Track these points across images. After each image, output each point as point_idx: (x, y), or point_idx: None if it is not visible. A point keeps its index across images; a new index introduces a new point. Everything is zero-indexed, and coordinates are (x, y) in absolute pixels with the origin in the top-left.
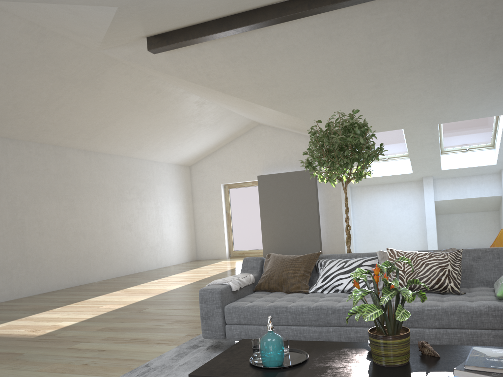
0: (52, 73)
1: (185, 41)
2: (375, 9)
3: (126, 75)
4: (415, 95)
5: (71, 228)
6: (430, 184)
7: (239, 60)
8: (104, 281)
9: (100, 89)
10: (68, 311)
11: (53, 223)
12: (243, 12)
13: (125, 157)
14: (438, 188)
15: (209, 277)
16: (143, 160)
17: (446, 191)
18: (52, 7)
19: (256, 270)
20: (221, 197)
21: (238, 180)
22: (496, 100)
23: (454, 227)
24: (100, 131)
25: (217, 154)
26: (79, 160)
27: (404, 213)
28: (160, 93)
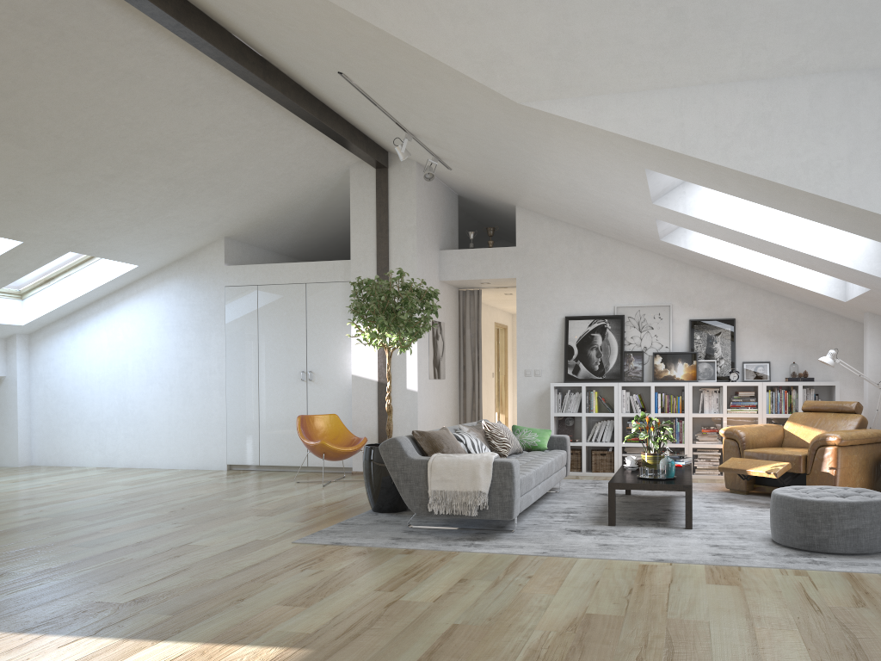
0: None
1: None
2: (259, 110)
3: None
4: (118, 208)
5: None
6: None
7: (45, 30)
8: None
9: None
10: None
11: None
12: (197, 8)
13: None
14: None
15: None
16: None
17: None
18: None
19: (415, 451)
20: None
21: None
22: (160, 248)
23: None
24: None
25: None
26: None
27: None
28: None
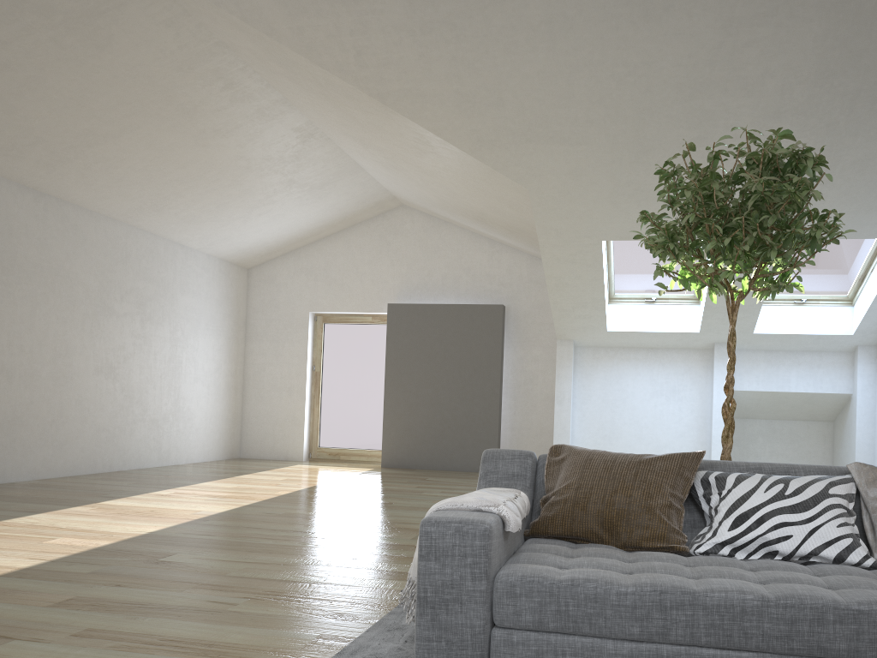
0: None
1: None
2: None
3: (168, 27)
4: None
5: None
6: (727, 358)
7: (439, 31)
8: (43, 482)
9: (103, 48)
10: None
11: None
12: None
13: (123, 225)
14: (740, 368)
15: (287, 494)
16: (159, 237)
17: (753, 374)
18: None
19: (521, 482)
20: (307, 337)
21: (346, 309)
22: None
23: (751, 444)
24: (80, 152)
25: (308, 252)
26: (20, 208)
27: (670, 408)
28: (231, 91)
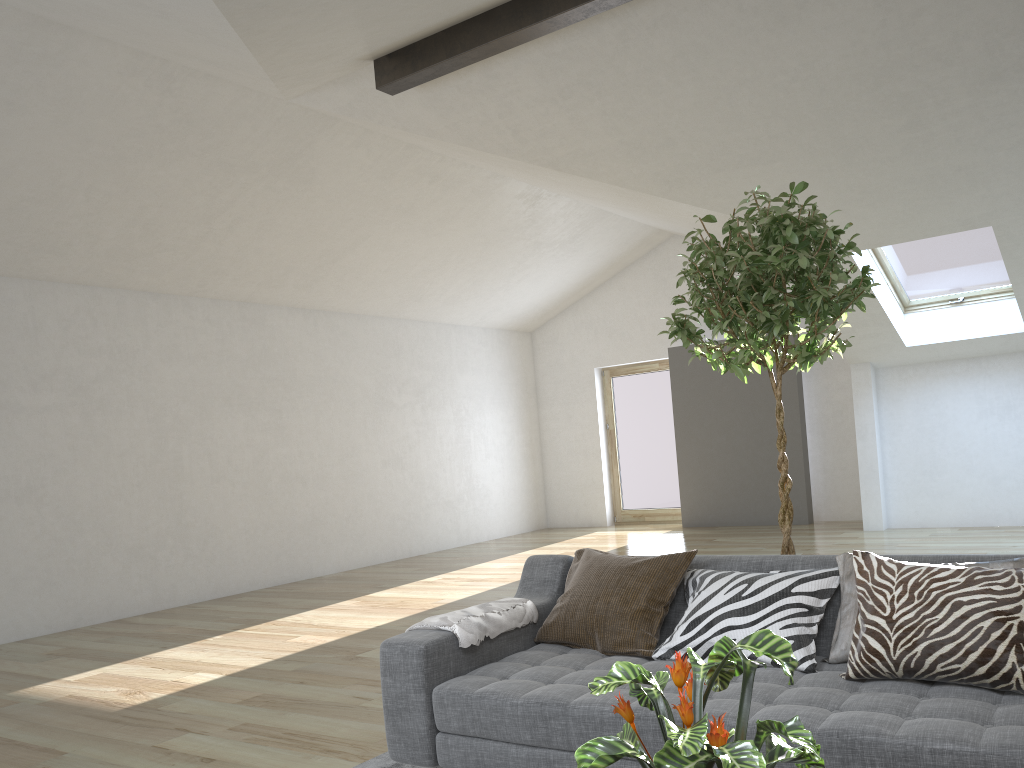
0: (204, 156)
1: (448, 61)
2: None
3: (358, 148)
4: (1016, 141)
5: (277, 466)
6: None
7: (578, 92)
8: (344, 574)
9: (310, 182)
10: (226, 647)
11: (240, 458)
12: None
13: (391, 320)
14: None
15: None
16: (429, 323)
17: None
18: (121, 7)
19: (549, 588)
20: (595, 395)
21: (629, 360)
22: None
23: None
24: (328, 269)
25: (585, 304)
26: (292, 329)
27: (1006, 429)
28: (439, 181)
